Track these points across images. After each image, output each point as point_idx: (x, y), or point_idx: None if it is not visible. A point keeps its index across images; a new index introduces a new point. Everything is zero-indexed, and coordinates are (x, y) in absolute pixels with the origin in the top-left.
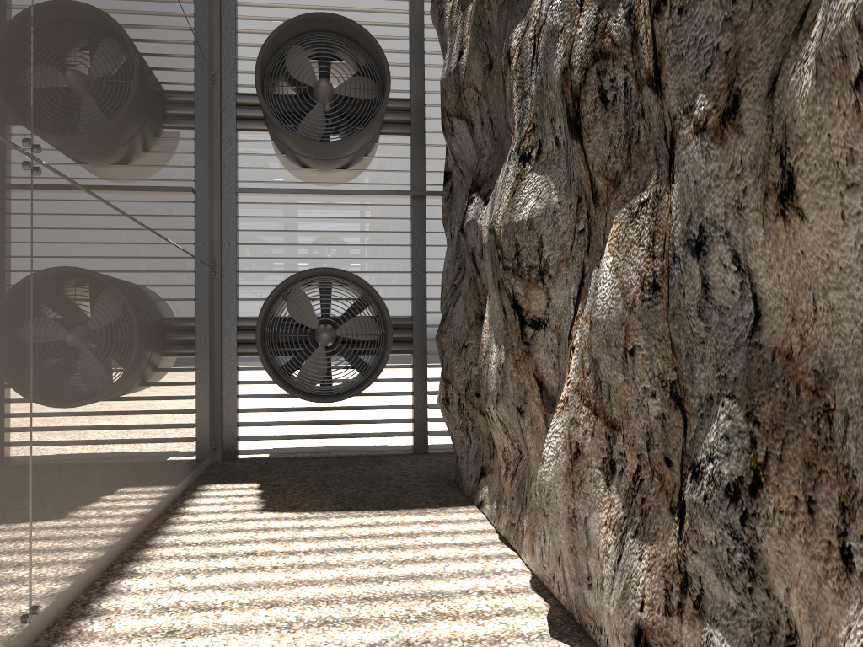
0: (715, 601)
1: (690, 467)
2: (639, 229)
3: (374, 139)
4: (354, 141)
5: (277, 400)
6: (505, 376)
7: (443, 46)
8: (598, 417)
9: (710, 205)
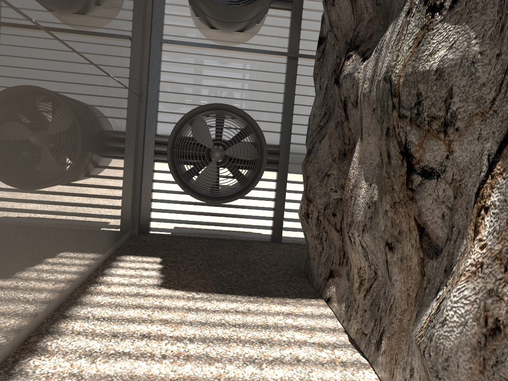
0: None
1: None
2: None
3: (265, 10)
4: (251, 9)
5: (179, 195)
6: (376, 212)
7: None
8: None
9: None
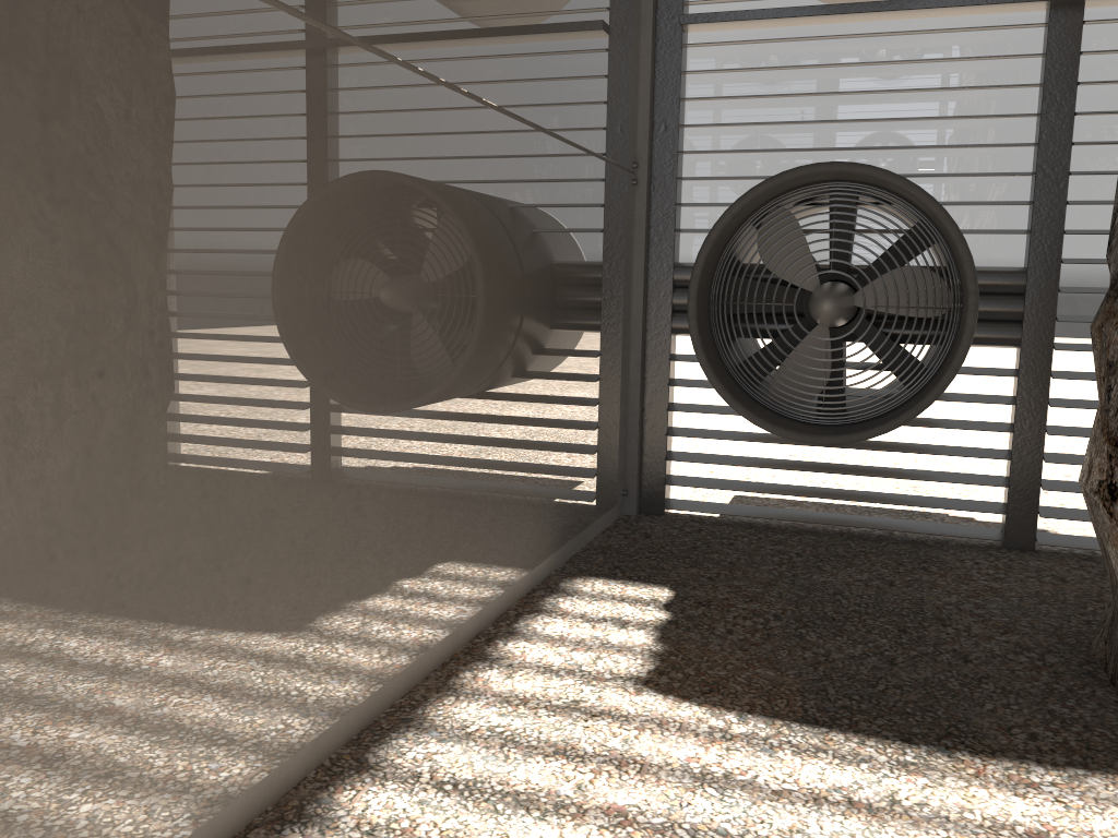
0: None
1: None
2: None
3: None
4: None
5: (740, 418)
6: None
7: None
8: None
9: None
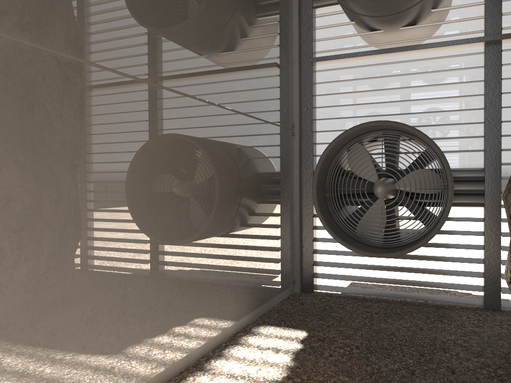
0: None
1: None
2: None
3: None
4: None
5: None
6: None
7: None
8: None
9: None
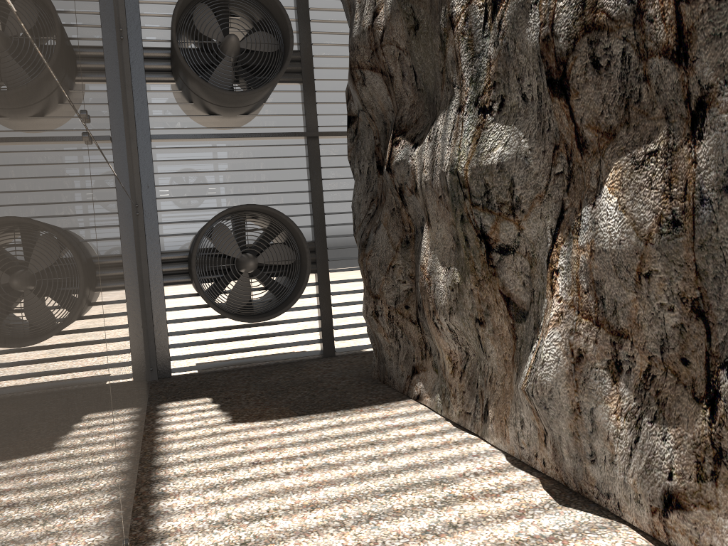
0: None
1: (721, 366)
2: (648, 175)
3: (274, 87)
4: (264, 91)
5: (202, 322)
6: (460, 293)
7: (350, 6)
8: (601, 327)
9: None
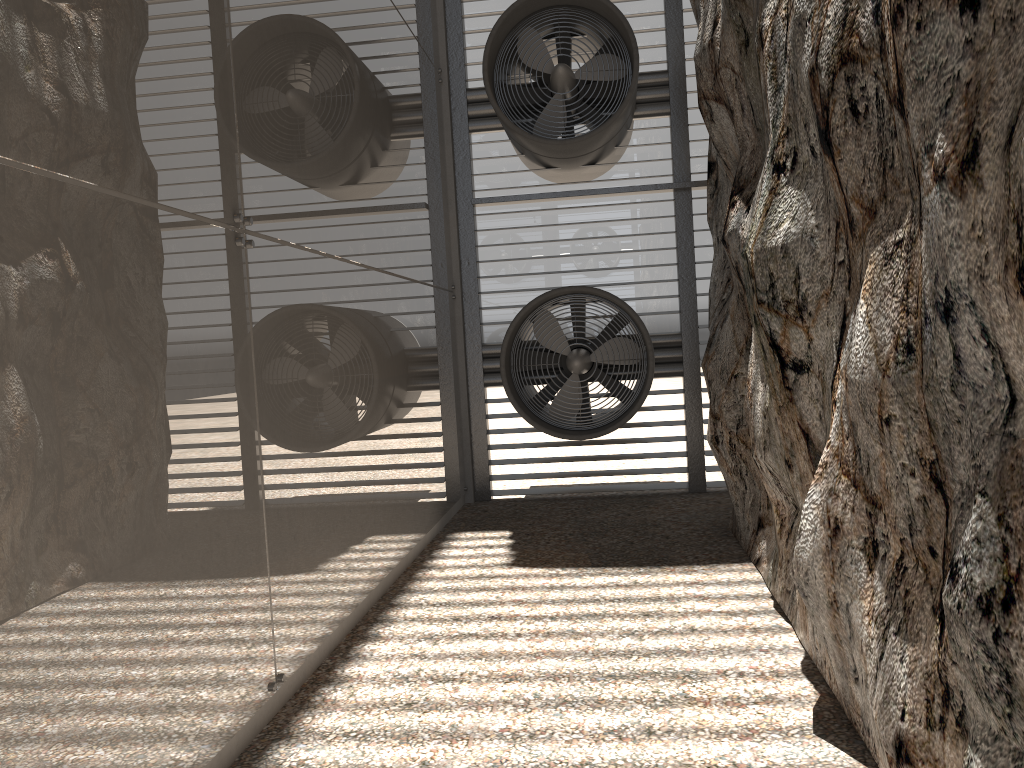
0: (977, 721)
1: (950, 564)
2: (893, 275)
3: (625, 126)
4: (599, 135)
5: (531, 434)
6: (770, 423)
7: (696, 13)
8: (858, 490)
9: (953, 267)
